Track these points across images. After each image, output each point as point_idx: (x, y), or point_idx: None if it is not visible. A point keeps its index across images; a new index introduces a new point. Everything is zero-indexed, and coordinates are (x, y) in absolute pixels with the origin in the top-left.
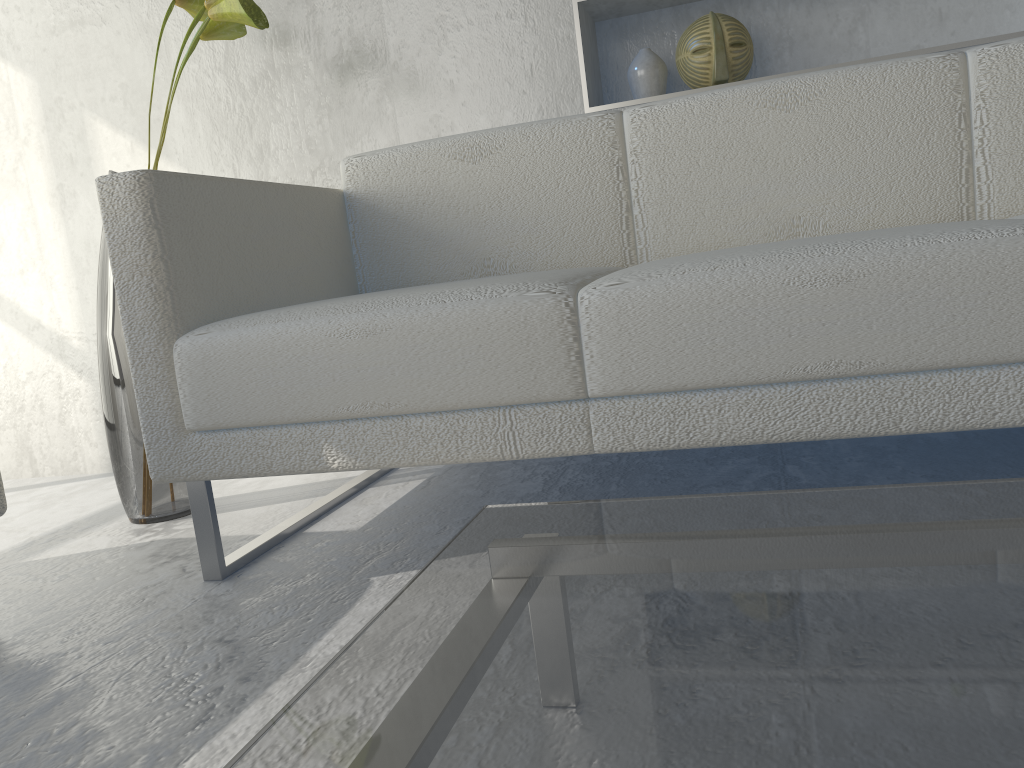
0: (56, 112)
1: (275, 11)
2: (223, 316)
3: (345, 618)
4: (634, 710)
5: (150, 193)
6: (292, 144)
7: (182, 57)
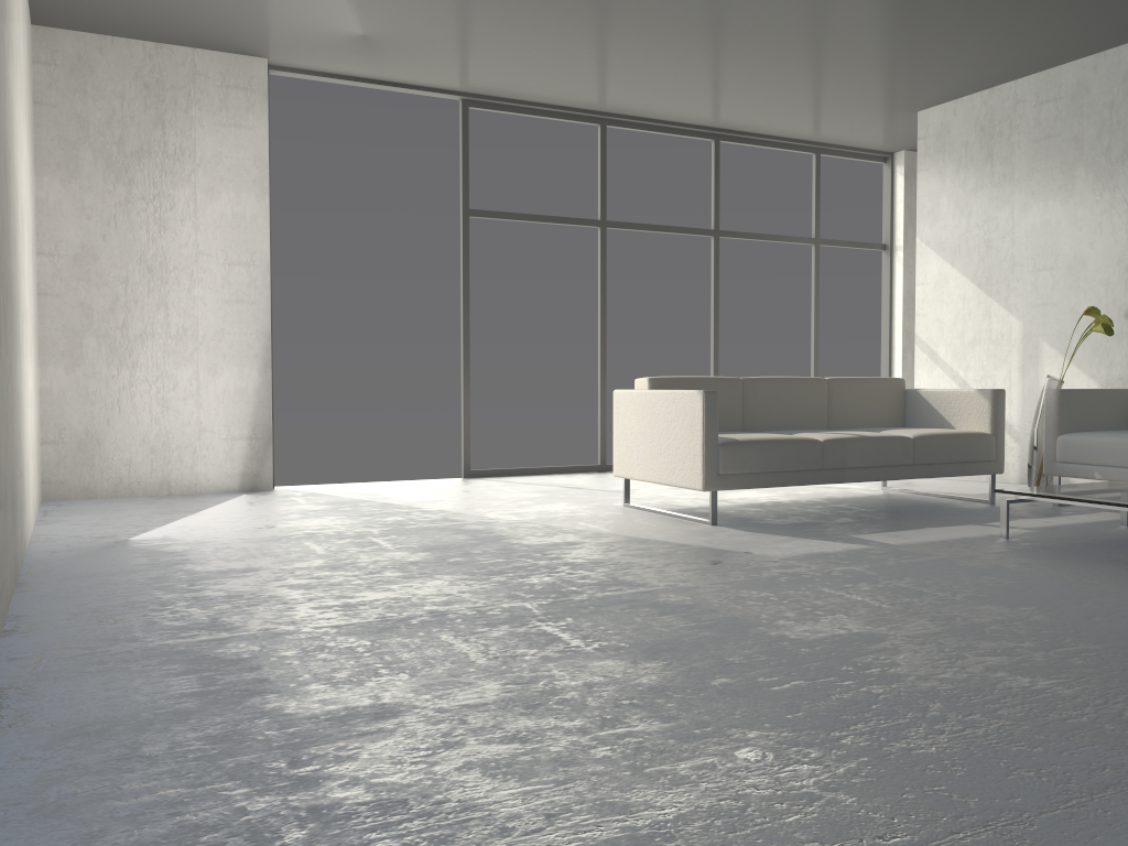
0: (1027, 336)
1: (1126, 311)
2: (1074, 431)
3: (1088, 514)
4: (1102, 488)
5: (1059, 396)
6: (1124, 363)
7: (1084, 323)
